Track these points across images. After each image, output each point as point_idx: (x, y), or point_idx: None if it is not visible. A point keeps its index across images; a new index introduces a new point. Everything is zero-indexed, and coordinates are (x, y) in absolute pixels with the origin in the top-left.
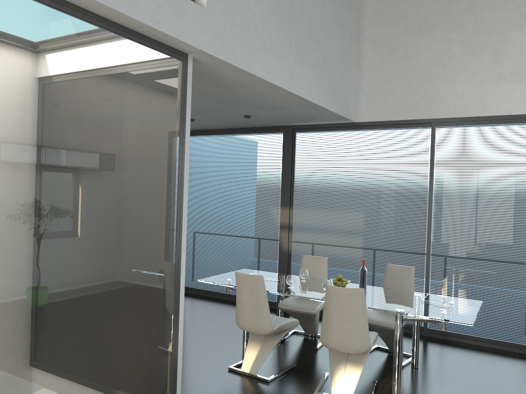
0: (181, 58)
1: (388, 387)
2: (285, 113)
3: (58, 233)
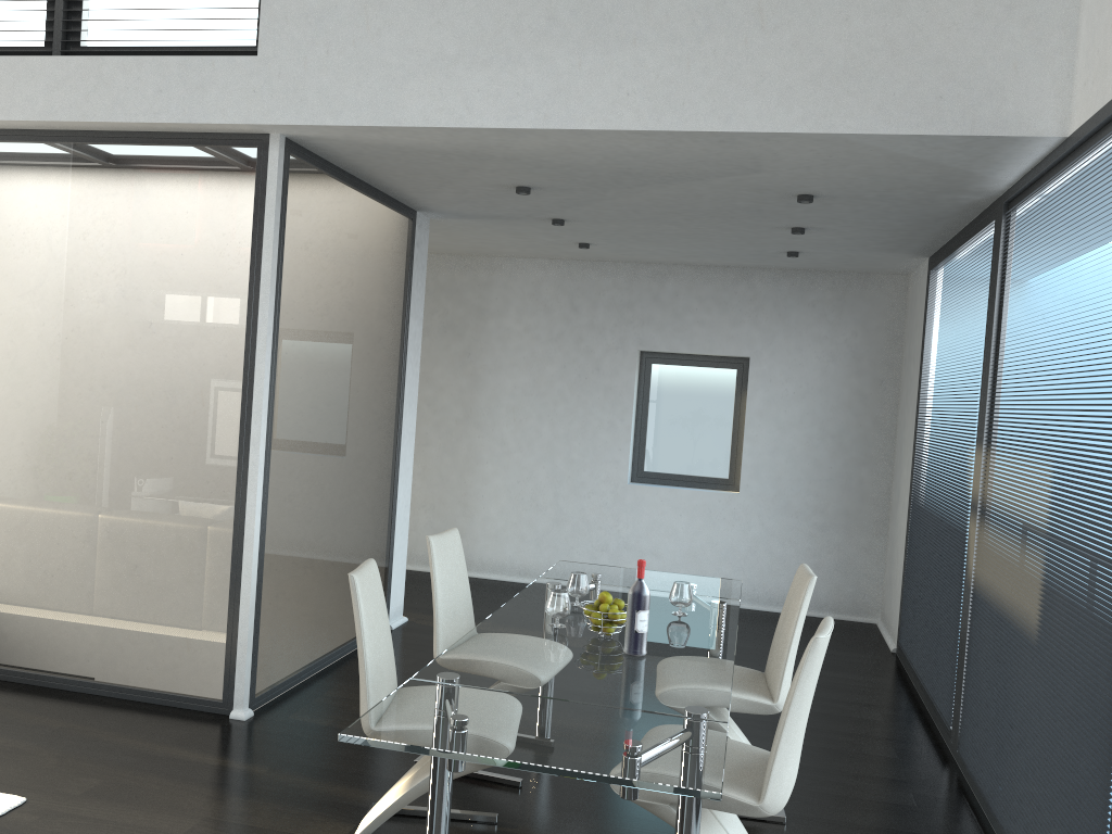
0: (254, 144)
1: None
2: (812, 170)
3: (61, 391)
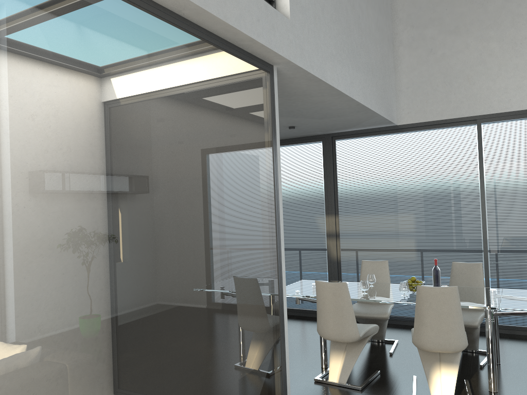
0: (269, 69)
1: (481, 384)
2: (331, 121)
3: (193, 250)
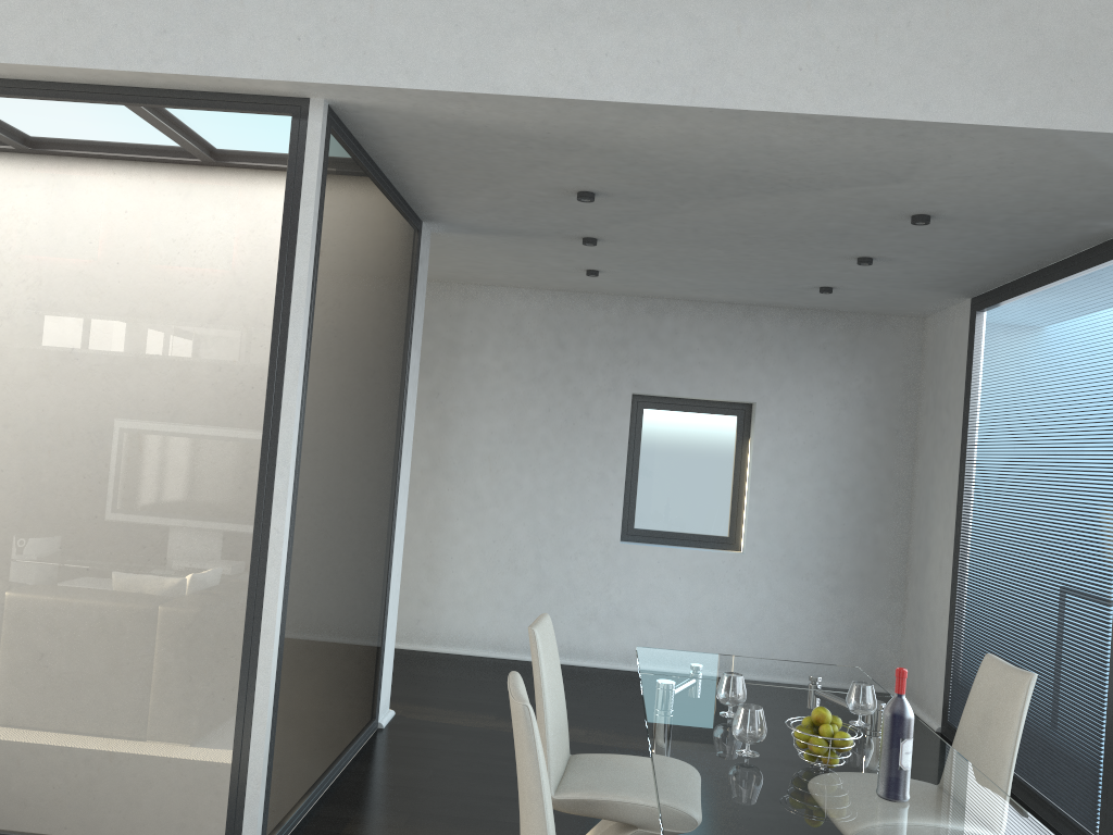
0: (288, 110)
1: None
2: (969, 181)
3: None
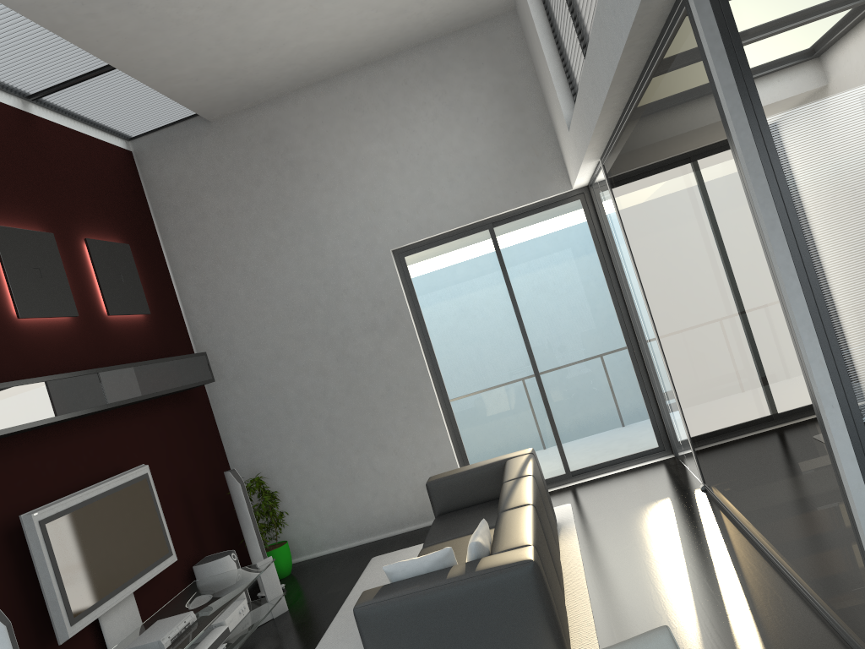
0: (683, 6)
1: None
2: None
3: (720, 318)
